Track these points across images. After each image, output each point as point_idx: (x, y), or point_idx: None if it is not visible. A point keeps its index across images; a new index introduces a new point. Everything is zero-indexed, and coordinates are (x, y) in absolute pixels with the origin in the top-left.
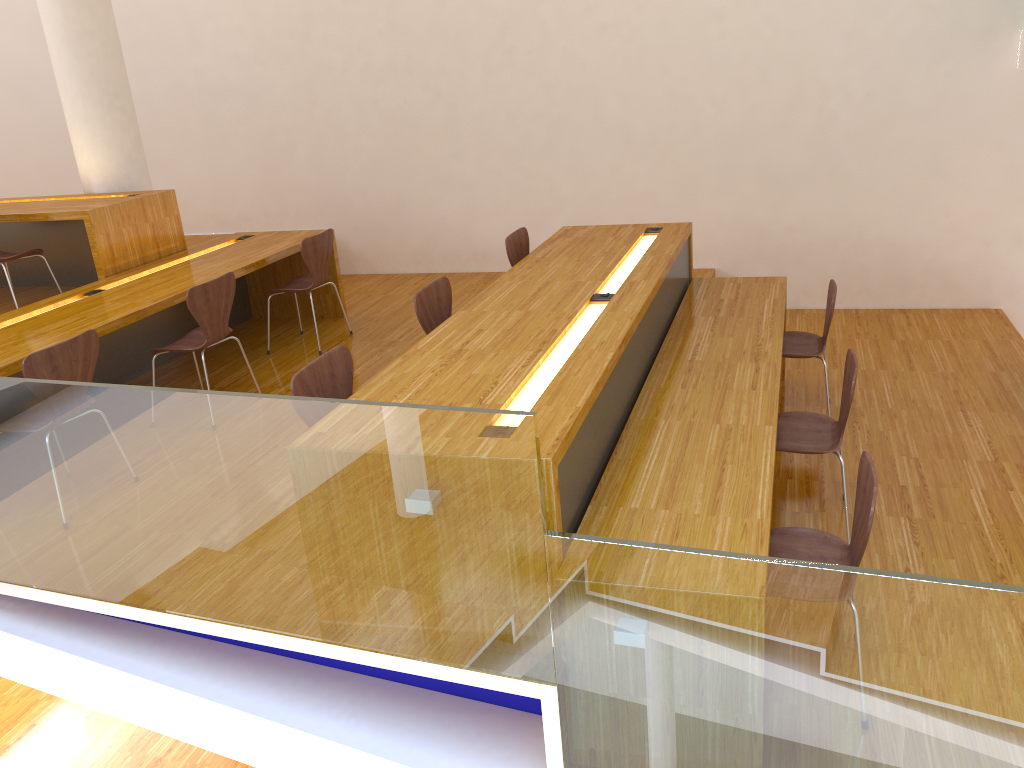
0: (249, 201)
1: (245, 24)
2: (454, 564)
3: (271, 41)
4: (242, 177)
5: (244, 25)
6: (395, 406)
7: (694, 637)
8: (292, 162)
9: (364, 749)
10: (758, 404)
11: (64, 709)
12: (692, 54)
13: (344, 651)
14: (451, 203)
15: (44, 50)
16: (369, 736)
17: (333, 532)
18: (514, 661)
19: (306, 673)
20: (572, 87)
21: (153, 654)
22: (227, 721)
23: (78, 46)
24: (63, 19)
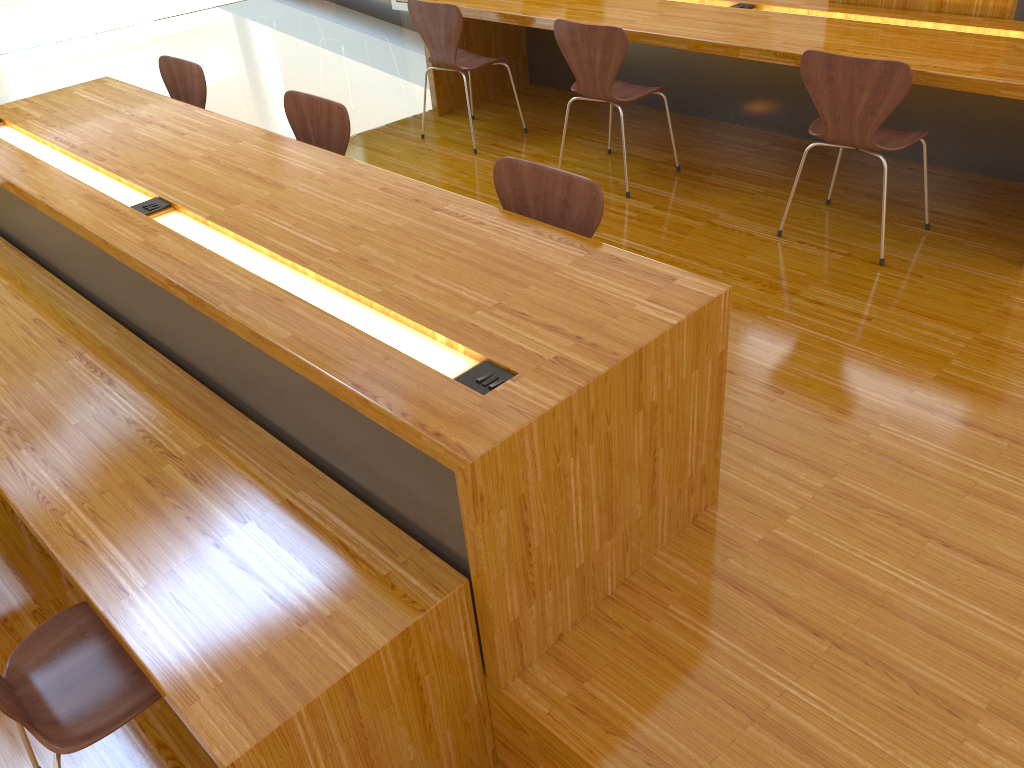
0: None
1: None
2: None
3: None
4: None
5: None
6: None
7: None
8: None
9: None
10: None
11: None
12: None
13: None
14: None
15: None
16: None
17: None
18: None
19: None
20: None
21: None
22: None
23: None
24: None
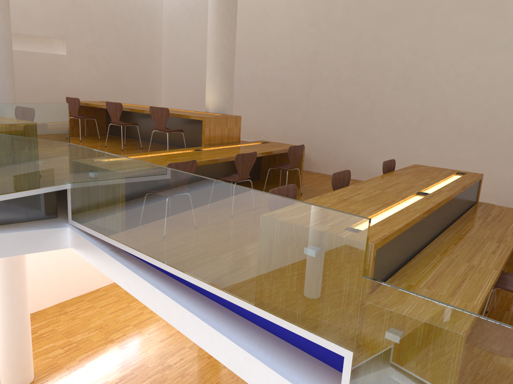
0: (271, 130)
1: (288, 53)
2: (319, 282)
3: (298, 61)
4: (270, 119)
5: (288, 53)
6: (309, 204)
7: (424, 343)
8: (294, 115)
9: (260, 360)
10: (493, 260)
11: (138, 332)
12: (503, 94)
13: (262, 312)
14: (363, 146)
15: (204, 53)
16: (263, 355)
17: (270, 256)
18: (336, 335)
19: (243, 323)
20: (435, 101)
21: (184, 296)
22: (206, 331)
23: (218, 51)
24: (215, 40)
